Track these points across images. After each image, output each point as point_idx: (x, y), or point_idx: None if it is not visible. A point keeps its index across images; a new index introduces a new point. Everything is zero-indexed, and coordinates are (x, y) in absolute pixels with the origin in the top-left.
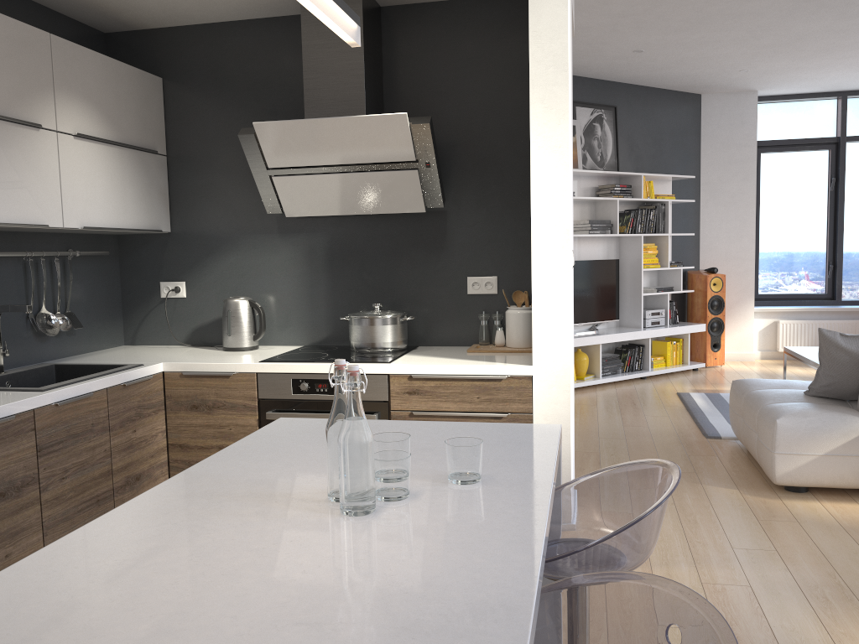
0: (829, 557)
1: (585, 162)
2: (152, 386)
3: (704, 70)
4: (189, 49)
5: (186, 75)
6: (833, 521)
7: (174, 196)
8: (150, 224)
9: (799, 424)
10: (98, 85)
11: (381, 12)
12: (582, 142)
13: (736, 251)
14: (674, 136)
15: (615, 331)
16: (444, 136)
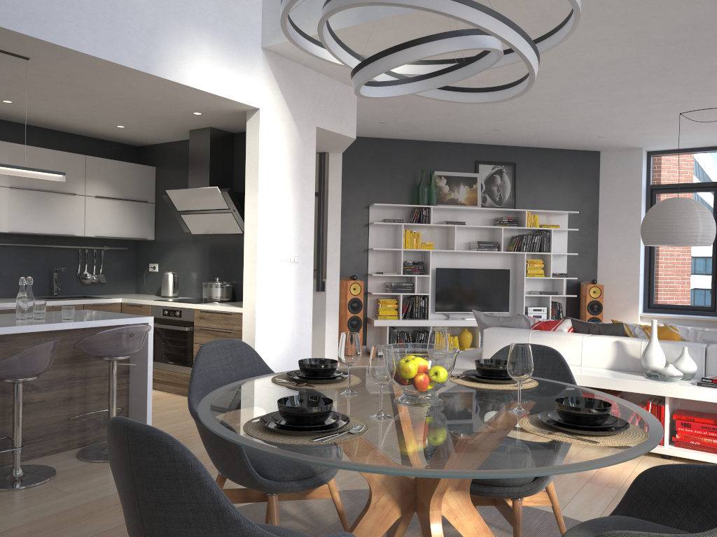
0: None
1: (484, 201)
2: (113, 307)
3: (569, 138)
4: (165, 153)
5: (164, 165)
6: None
7: (156, 222)
8: (140, 235)
9: None
10: (112, 174)
11: (234, 135)
12: (483, 188)
13: (625, 268)
14: (572, 182)
15: None
16: None
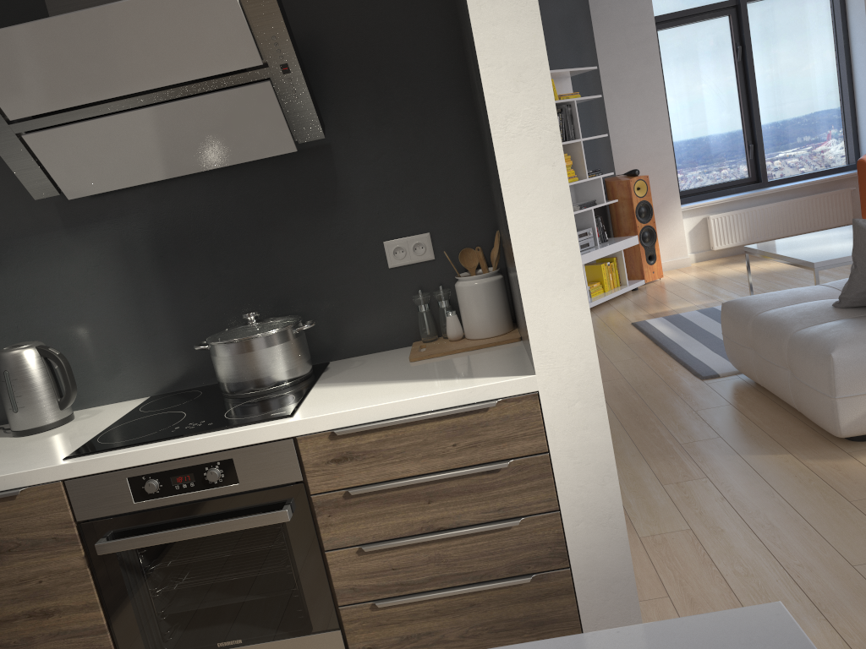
0: None
1: None
2: None
3: None
4: None
5: None
6: None
7: None
8: None
9: (861, 354)
10: None
11: None
12: None
13: (651, 146)
14: (564, 23)
15: None
16: (301, 22)
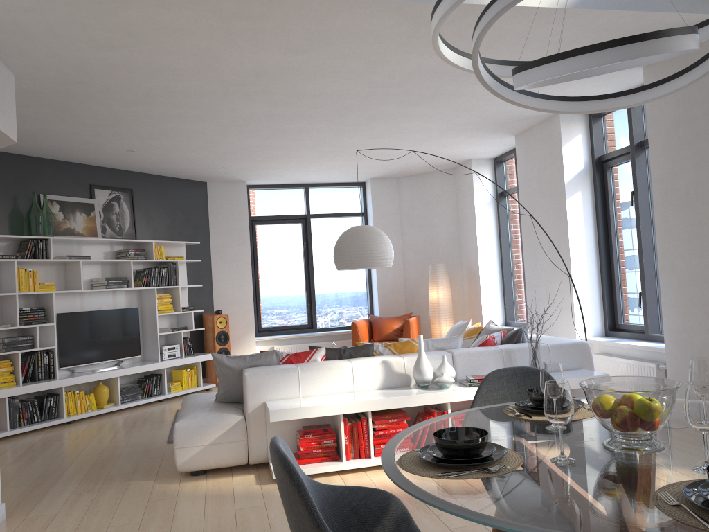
0: (175, 520)
1: (104, 232)
2: None
3: (195, 166)
4: None
5: None
6: (203, 492)
7: None
8: None
9: (191, 424)
10: None
11: None
12: (102, 217)
13: (240, 296)
14: (186, 212)
15: (134, 365)
16: None
